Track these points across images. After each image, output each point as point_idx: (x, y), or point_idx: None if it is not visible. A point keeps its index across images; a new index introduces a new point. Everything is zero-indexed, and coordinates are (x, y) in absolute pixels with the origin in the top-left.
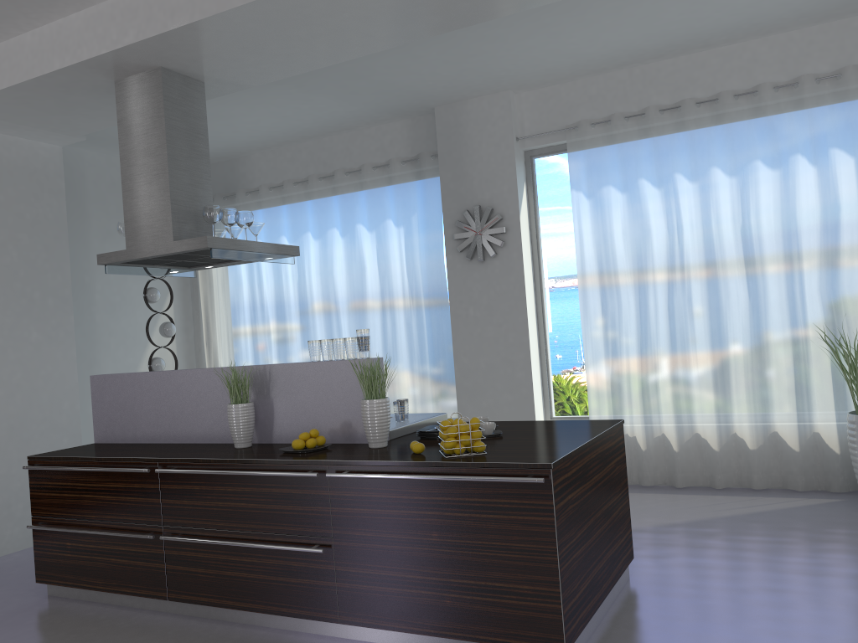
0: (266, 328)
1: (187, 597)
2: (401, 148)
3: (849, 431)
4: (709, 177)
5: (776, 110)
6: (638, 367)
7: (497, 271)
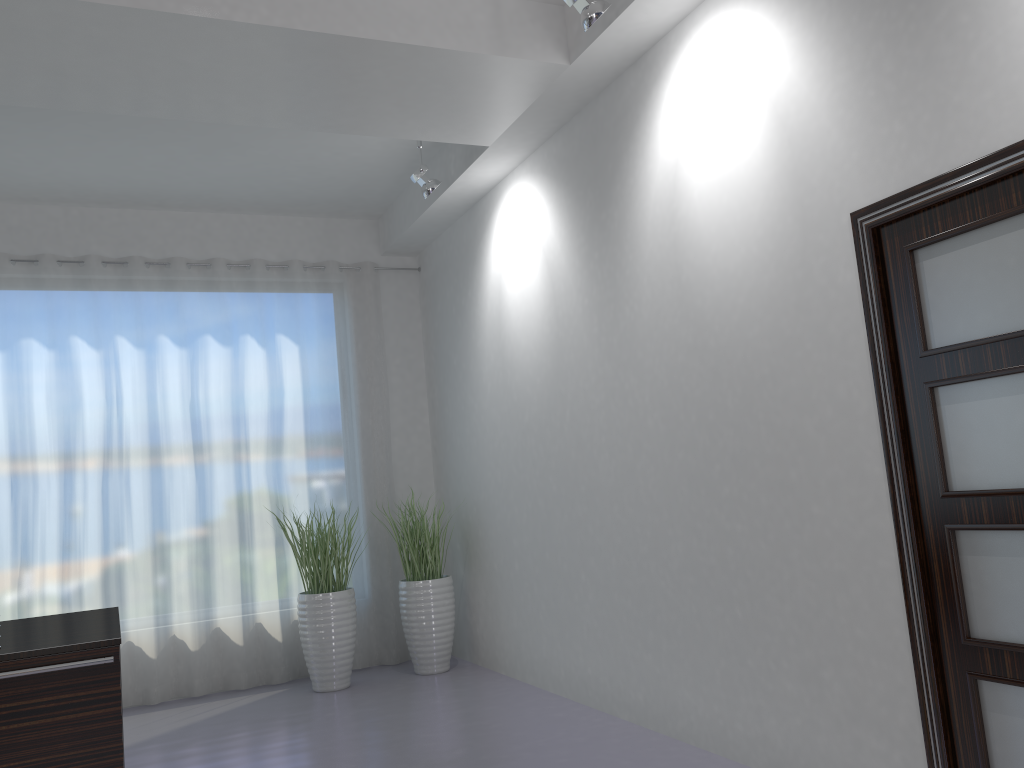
0: None
1: None
2: None
3: (301, 612)
4: (156, 344)
5: (229, 287)
6: (58, 566)
7: None
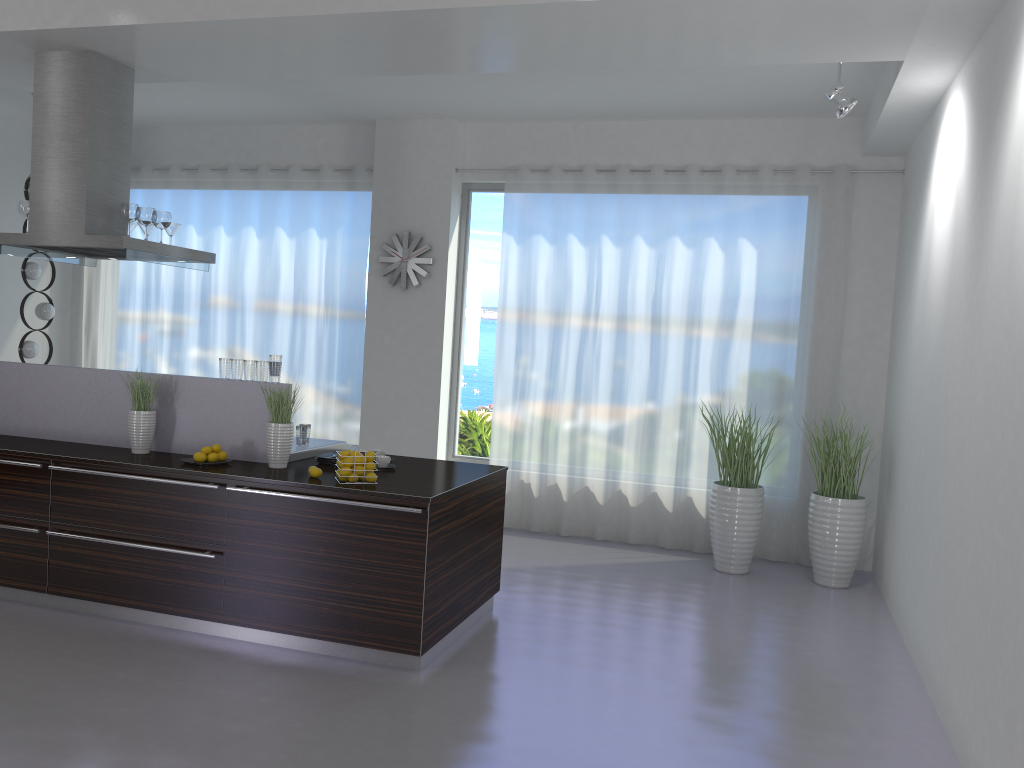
0: (158, 323)
1: (68, 591)
2: (335, 155)
3: (710, 498)
4: (632, 244)
5: (699, 192)
6: (541, 417)
7: (418, 302)
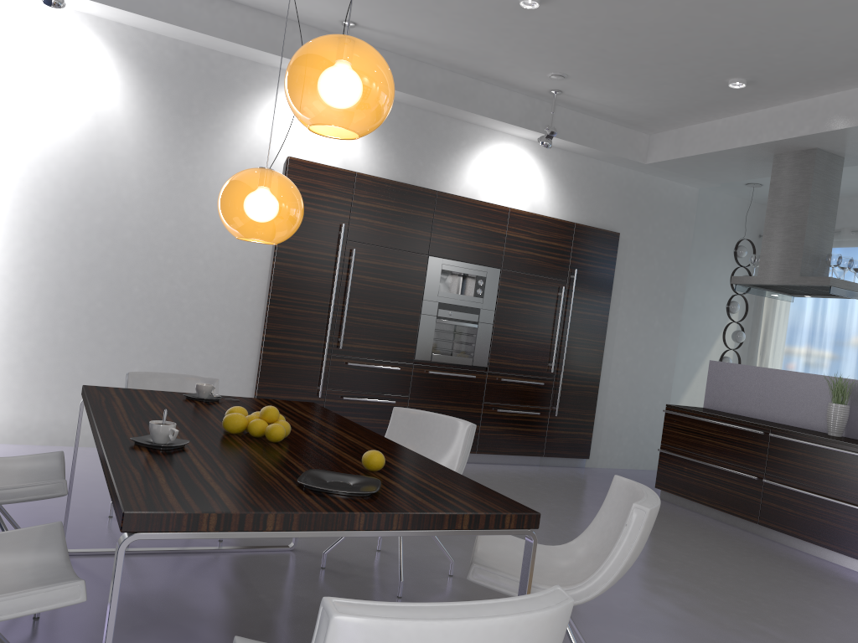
0: (820, 351)
1: (774, 525)
2: None
3: None
4: None
5: None
6: None
7: None
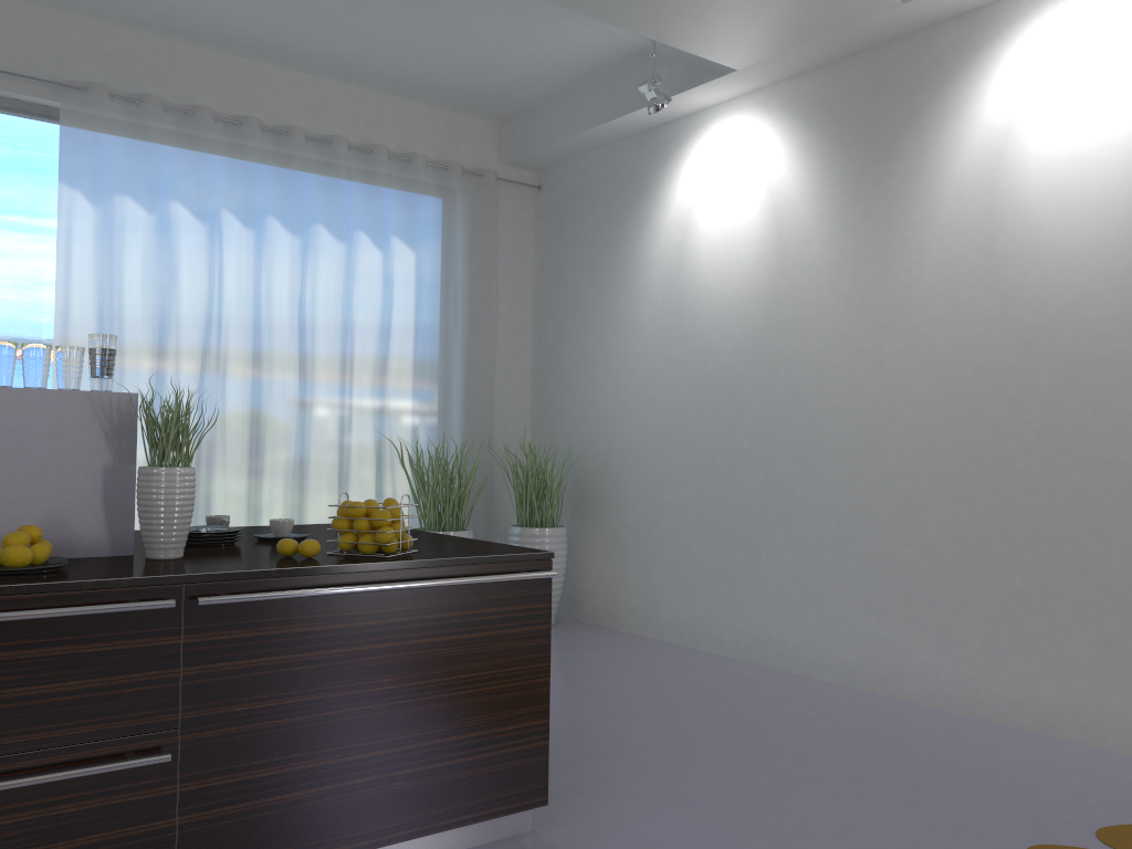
0: None
1: None
2: None
3: None
4: (265, 227)
5: (348, 172)
6: None
7: None
